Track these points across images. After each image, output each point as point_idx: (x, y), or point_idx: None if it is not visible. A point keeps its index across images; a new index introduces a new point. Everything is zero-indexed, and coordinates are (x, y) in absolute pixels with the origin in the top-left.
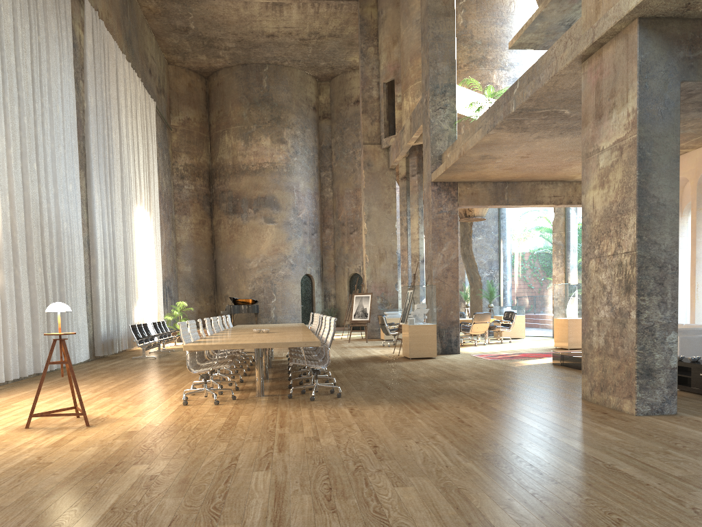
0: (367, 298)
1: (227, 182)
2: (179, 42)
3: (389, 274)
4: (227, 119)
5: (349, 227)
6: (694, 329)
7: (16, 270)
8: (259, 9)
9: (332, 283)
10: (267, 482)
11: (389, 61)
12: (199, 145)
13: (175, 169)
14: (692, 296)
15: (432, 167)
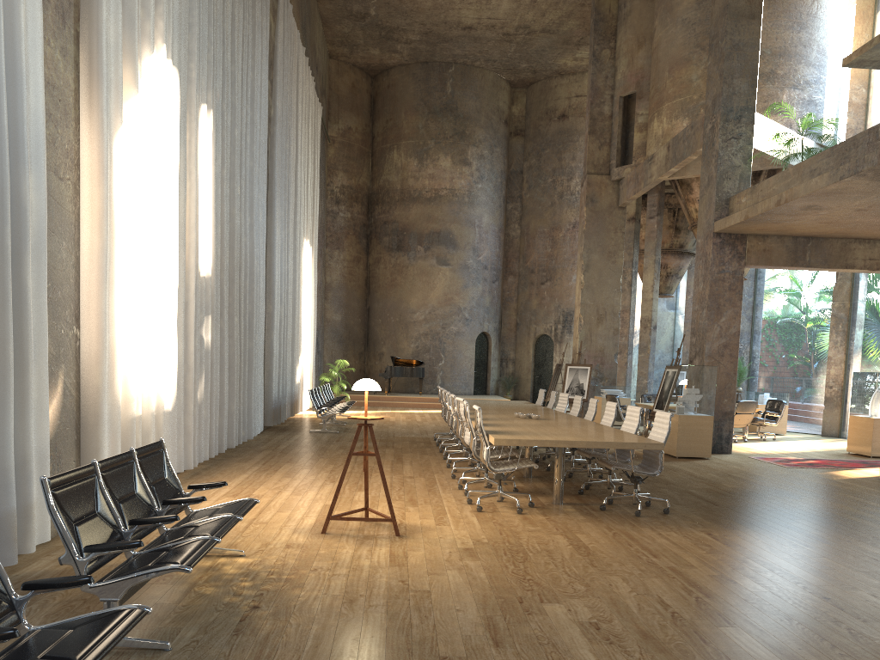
0: (584, 370)
1: (393, 211)
2: (350, 31)
3: (607, 341)
4: (398, 131)
5: (541, 276)
6: None
7: (220, 320)
8: None
9: (512, 345)
10: (760, 646)
11: (631, 69)
12: (360, 162)
13: (329, 191)
14: None
15: (716, 213)
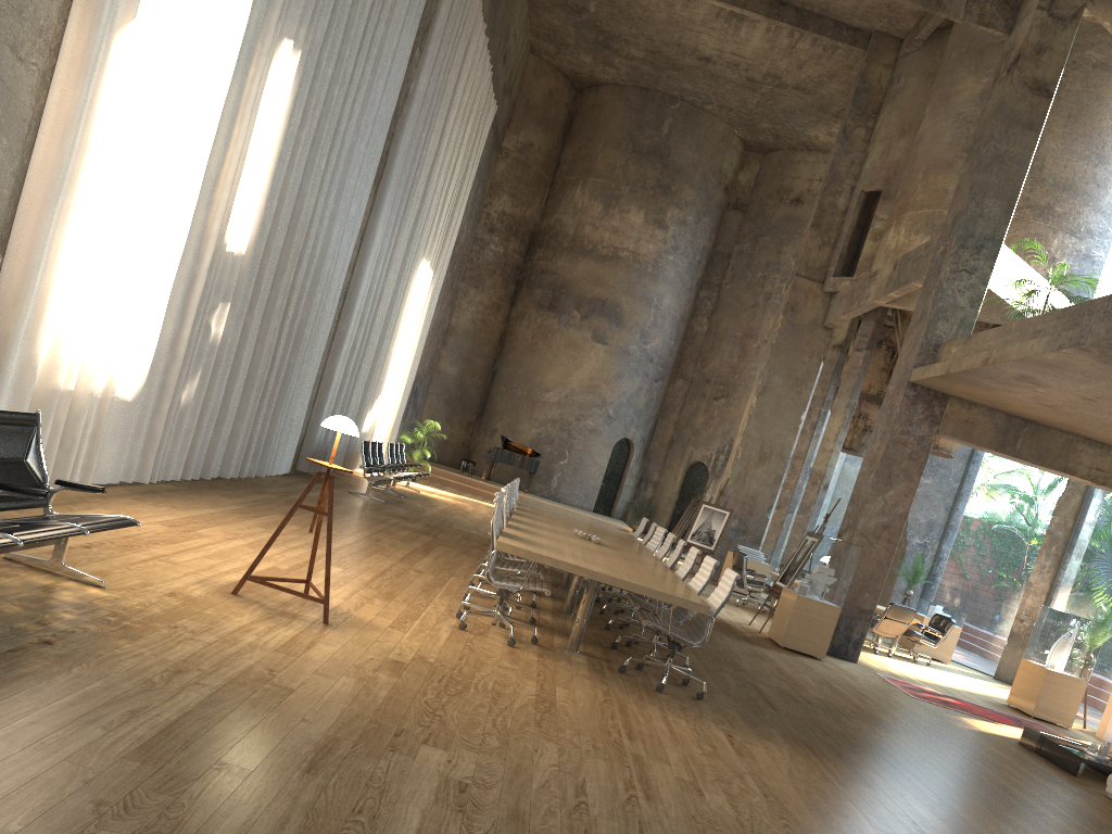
0: (721, 515)
1: (556, 260)
2: (561, 25)
3: (764, 487)
4: (589, 164)
5: (716, 389)
6: None
7: (248, 315)
8: (705, 14)
9: (659, 465)
10: None
11: (884, 160)
12: (533, 189)
13: (484, 215)
14: None
15: (919, 358)
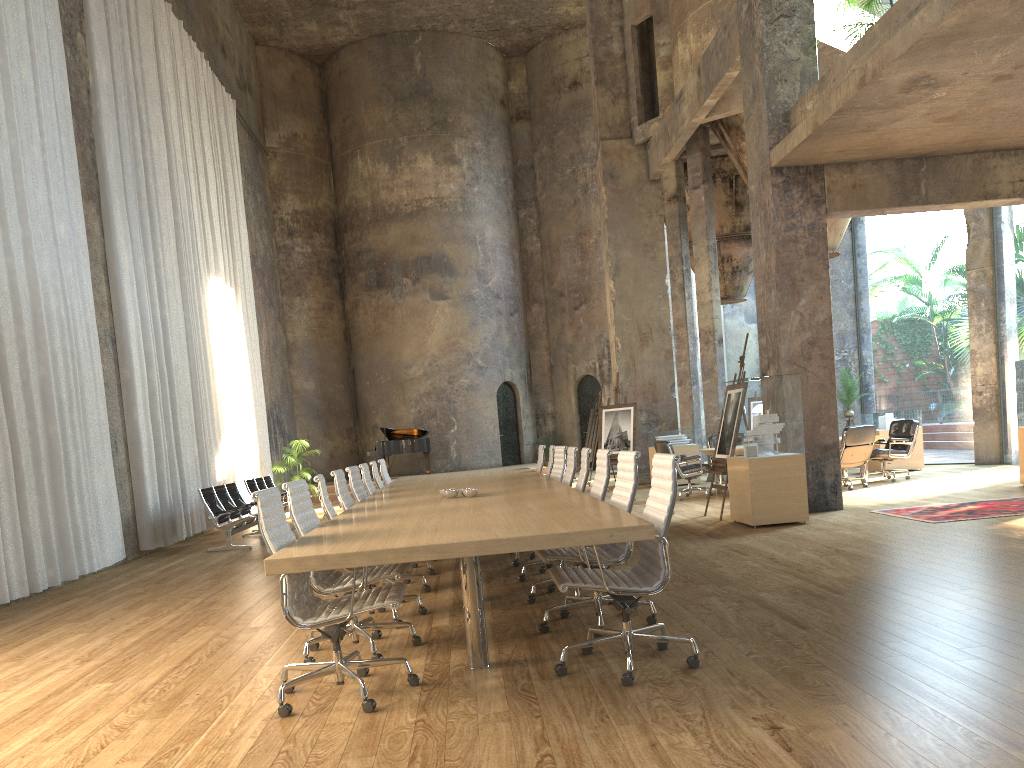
0: (626, 413)
1: (366, 237)
2: None
3: (658, 368)
4: (359, 131)
5: (573, 298)
6: None
7: None
8: None
9: (548, 395)
10: None
11: None
12: (316, 178)
13: (277, 221)
14: None
15: (772, 137)
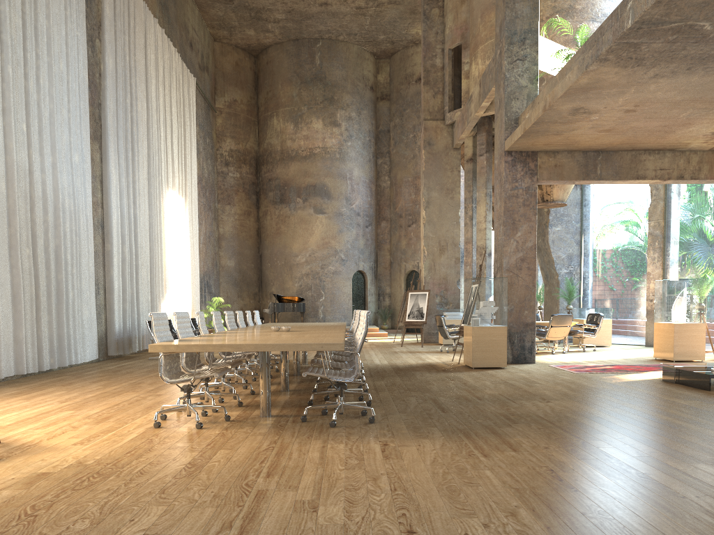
0: (423, 295)
1: (275, 169)
2: (224, 14)
3: (450, 269)
4: (276, 100)
5: (408, 219)
6: None
7: None
8: None
9: (387, 281)
10: None
11: (456, 23)
12: (246, 129)
13: (219, 155)
14: None
15: (506, 132)
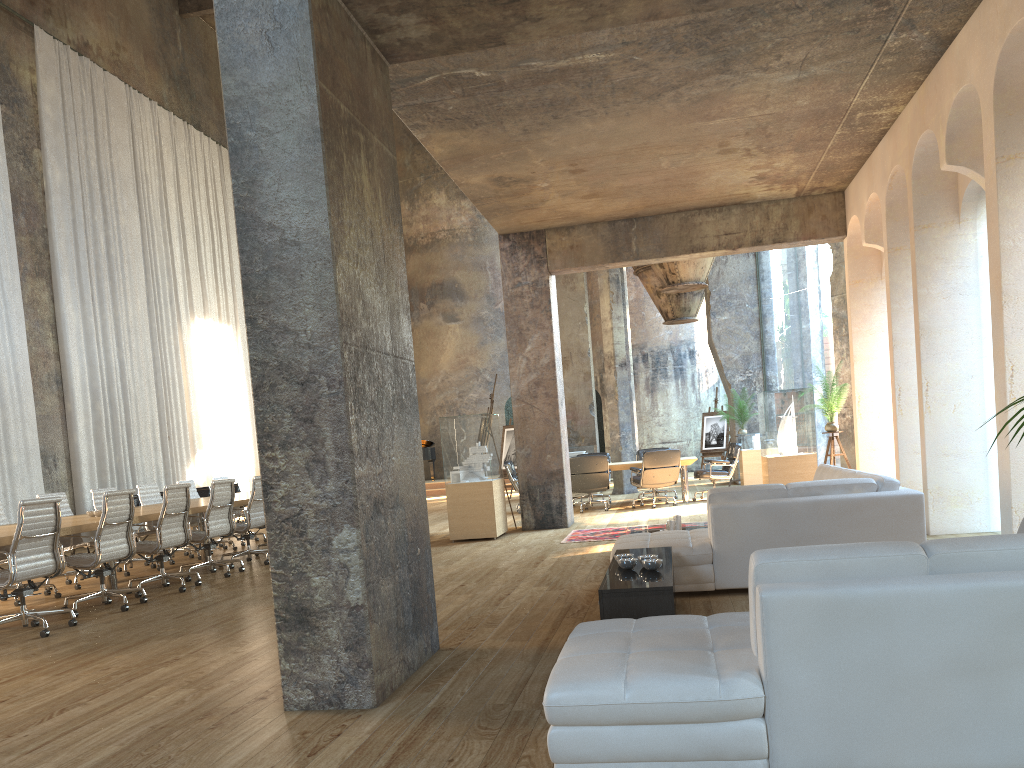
0: None
1: None
2: None
3: (577, 389)
4: None
5: None
6: (758, 487)
7: None
8: None
9: None
10: None
11: None
12: None
13: None
14: (921, 407)
15: None
